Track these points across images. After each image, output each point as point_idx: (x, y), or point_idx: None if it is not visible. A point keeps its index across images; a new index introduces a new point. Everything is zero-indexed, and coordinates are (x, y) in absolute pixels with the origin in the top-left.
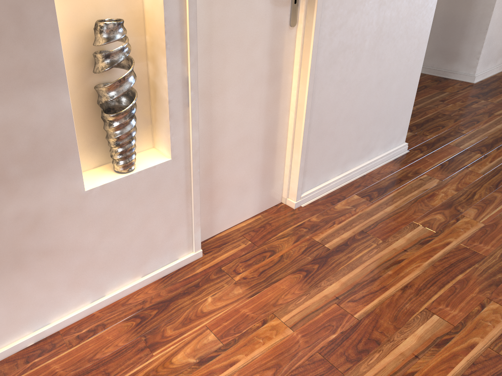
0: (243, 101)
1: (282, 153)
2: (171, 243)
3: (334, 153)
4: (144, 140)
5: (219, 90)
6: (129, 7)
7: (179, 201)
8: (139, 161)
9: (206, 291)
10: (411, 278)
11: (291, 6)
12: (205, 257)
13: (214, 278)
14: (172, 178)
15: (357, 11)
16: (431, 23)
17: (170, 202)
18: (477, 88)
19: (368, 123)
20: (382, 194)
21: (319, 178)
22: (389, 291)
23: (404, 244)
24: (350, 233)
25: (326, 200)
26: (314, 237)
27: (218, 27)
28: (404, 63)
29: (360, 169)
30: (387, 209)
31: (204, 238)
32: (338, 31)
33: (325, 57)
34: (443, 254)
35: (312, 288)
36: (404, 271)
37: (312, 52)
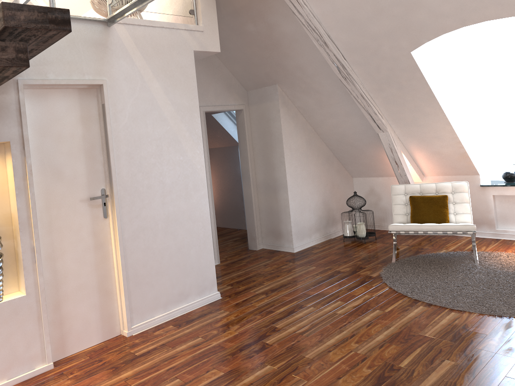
0: (78, 261)
1: (114, 296)
2: (29, 355)
3: (154, 296)
4: (13, 285)
5: (60, 255)
6: (2, 212)
7: (33, 324)
8: (7, 297)
9: (47, 384)
10: (176, 363)
11: (103, 207)
12: (55, 368)
13: (56, 378)
14: (27, 307)
15: (147, 208)
16: (208, 212)
17: (26, 324)
18: (294, 255)
19: (178, 276)
20: (188, 323)
21: (145, 315)
22: (159, 371)
23: (184, 347)
24: (155, 345)
25: (151, 330)
26: (131, 350)
27: (55, 220)
28: (195, 237)
29: (180, 309)
30: (186, 331)
31: (59, 358)
32: (135, 219)
33: (129, 234)
34: (204, 350)
35: (114, 375)
36: (174, 361)
37: (118, 231)
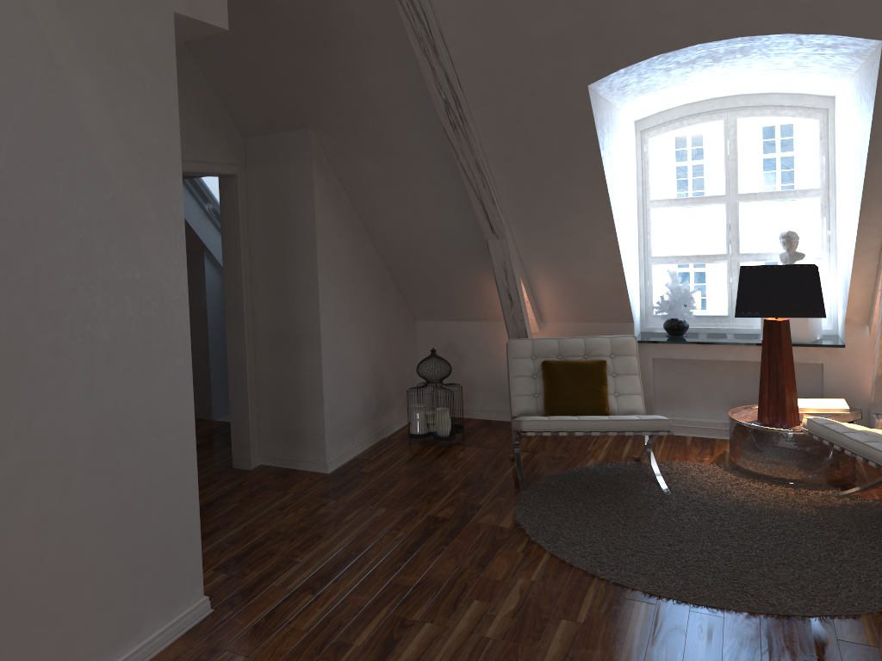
0: None
1: None
2: None
3: (58, 647)
4: None
5: None
6: None
7: None
8: None
9: None
10: None
11: None
12: None
13: None
14: None
15: (48, 409)
16: (192, 408)
17: None
18: (330, 481)
19: (120, 578)
20: None
21: None
22: None
23: None
24: None
25: None
26: None
27: None
28: (163, 471)
29: None
30: None
31: None
32: (15, 442)
33: None
34: None
35: None
36: None
37: None
